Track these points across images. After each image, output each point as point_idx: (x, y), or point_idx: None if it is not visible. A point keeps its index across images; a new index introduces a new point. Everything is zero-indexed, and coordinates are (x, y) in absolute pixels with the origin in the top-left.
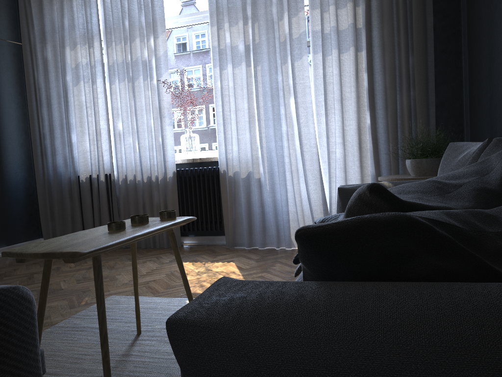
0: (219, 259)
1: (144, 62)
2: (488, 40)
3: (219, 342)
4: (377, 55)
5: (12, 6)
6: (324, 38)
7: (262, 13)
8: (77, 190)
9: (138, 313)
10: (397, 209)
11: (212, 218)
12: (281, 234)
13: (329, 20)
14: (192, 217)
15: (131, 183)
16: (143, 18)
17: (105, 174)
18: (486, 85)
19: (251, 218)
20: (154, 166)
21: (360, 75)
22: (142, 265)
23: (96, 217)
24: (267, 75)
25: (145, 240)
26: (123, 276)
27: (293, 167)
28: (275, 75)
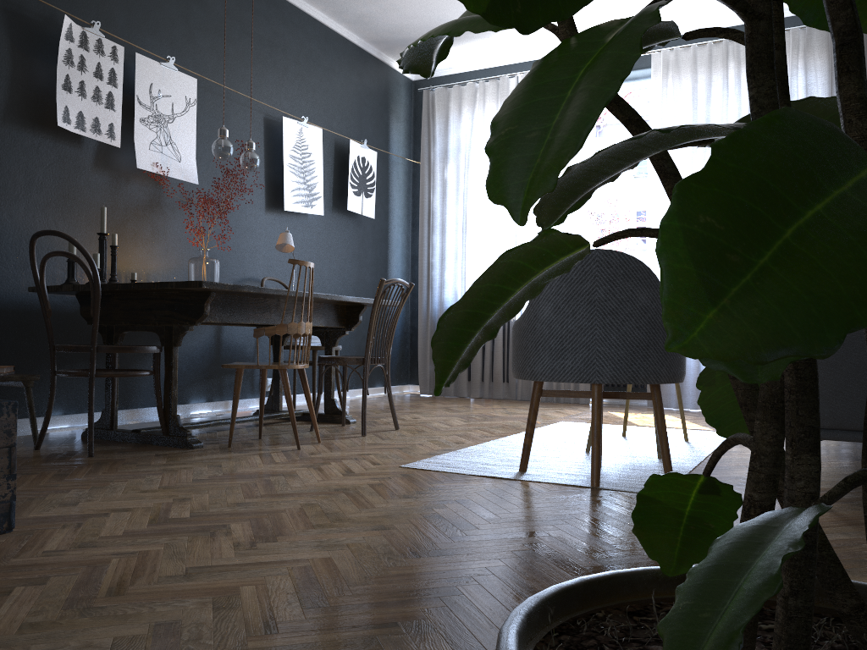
0: (649, 412)
1: None
2: None
3: None
4: None
5: (408, 120)
6: None
7: None
8: None
9: (626, 416)
10: None
11: None
12: None
13: None
14: None
15: None
16: None
17: None
18: None
19: None
20: None
21: None
22: (562, 410)
23: (487, 362)
24: None
25: None
26: (553, 414)
27: None
28: None
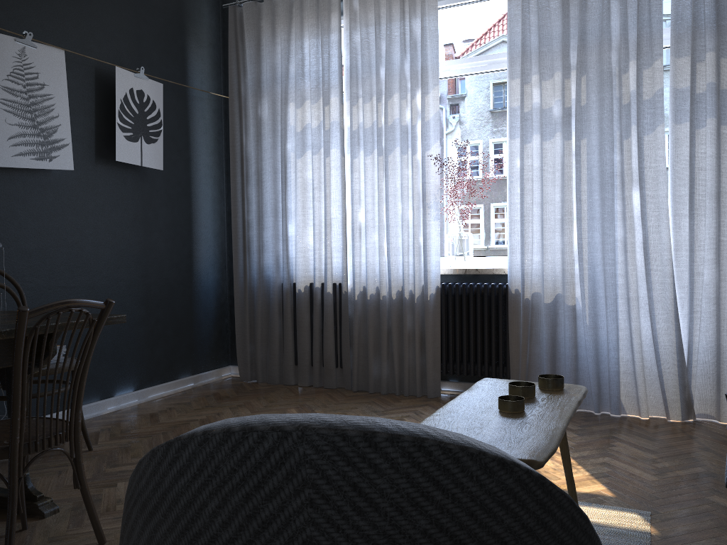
0: None
1: (405, 127)
2: None
3: None
4: None
5: (215, 45)
6: (696, 101)
7: (592, 60)
8: (291, 303)
9: None
10: None
11: (492, 358)
12: (603, 392)
13: (705, 74)
14: (585, 388)
15: (372, 299)
16: (407, 66)
17: (332, 283)
18: None
19: (556, 363)
20: (409, 276)
21: None
22: None
23: (316, 343)
24: (595, 152)
25: (387, 383)
26: None
27: (632, 293)
28: (611, 153)
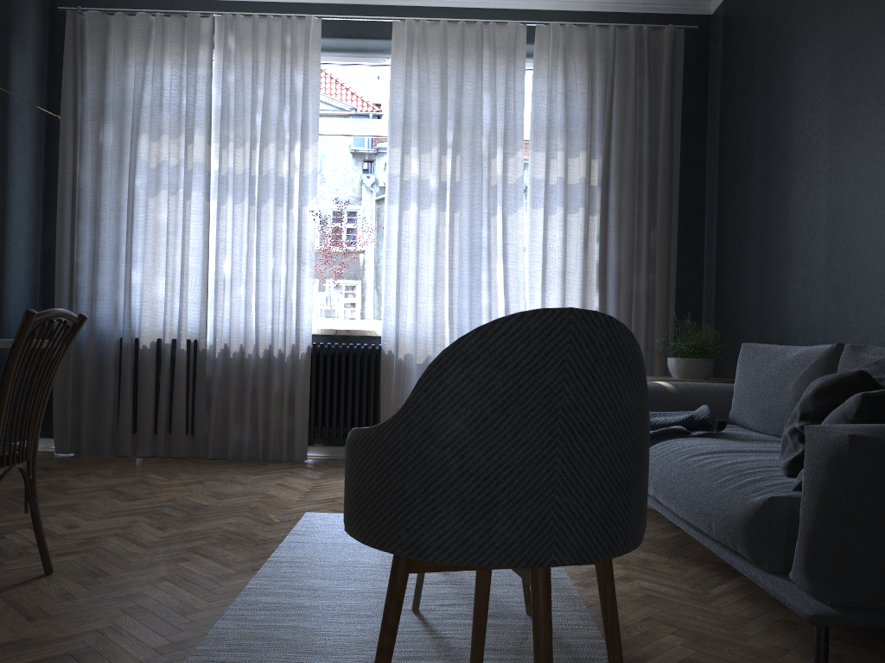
0: None
1: (282, 179)
2: (760, 231)
3: (884, 445)
4: (612, 222)
5: (40, 50)
6: (549, 191)
7: (466, 142)
8: (131, 362)
9: None
10: (876, 390)
11: (363, 419)
12: None
13: (557, 169)
14: None
15: (236, 358)
16: (285, 117)
17: (187, 340)
18: (753, 281)
19: None
20: (278, 334)
21: (590, 245)
22: (285, 480)
23: (163, 407)
24: (466, 226)
25: (249, 448)
26: (279, 492)
27: None
28: (480, 228)
